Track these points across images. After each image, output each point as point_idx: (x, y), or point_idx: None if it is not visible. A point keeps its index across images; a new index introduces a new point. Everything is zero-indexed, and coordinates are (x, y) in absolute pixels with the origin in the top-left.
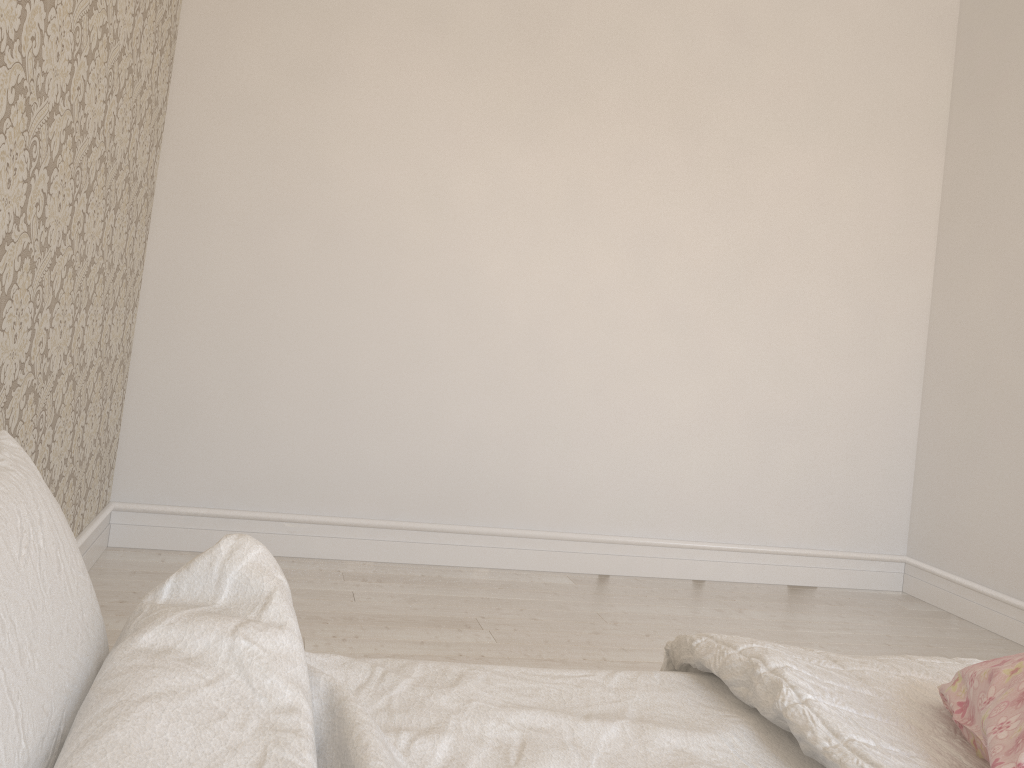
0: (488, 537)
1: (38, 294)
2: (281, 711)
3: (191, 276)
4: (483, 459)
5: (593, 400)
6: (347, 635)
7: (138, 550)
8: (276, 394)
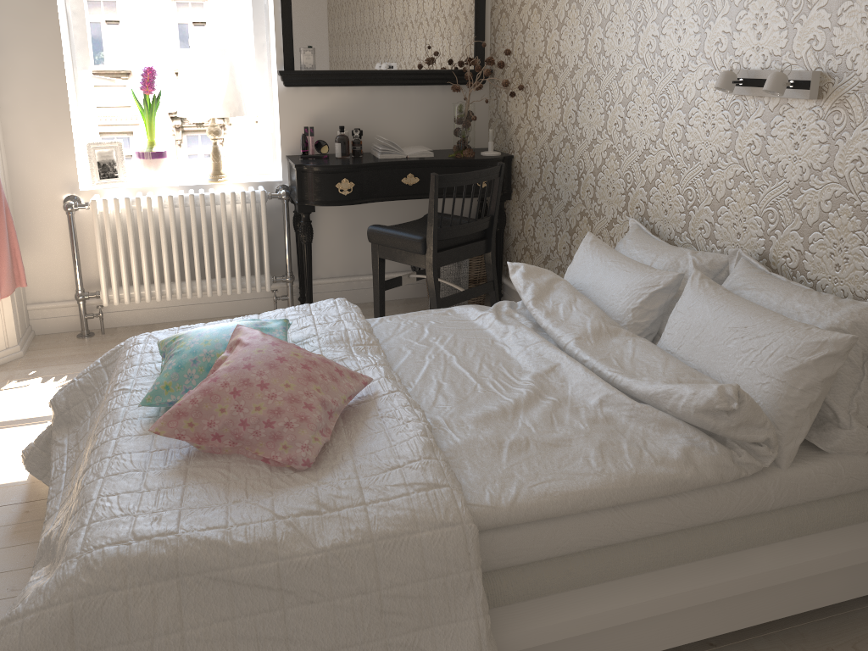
0: None
1: None
2: (634, 377)
3: None
4: None
5: None
6: None
7: None
8: None
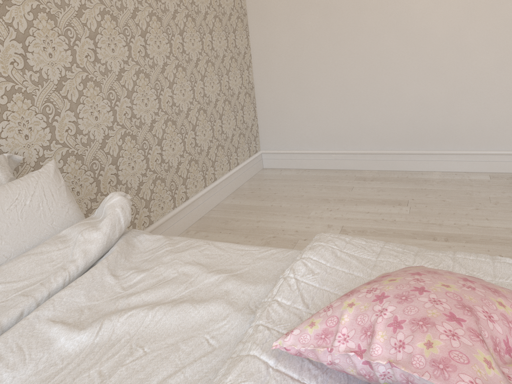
0: (438, 155)
1: (156, 84)
2: (71, 261)
3: (269, 48)
4: (429, 115)
5: (499, 72)
6: (334, 208)
7: (274, 169)
8: (316, 96)
